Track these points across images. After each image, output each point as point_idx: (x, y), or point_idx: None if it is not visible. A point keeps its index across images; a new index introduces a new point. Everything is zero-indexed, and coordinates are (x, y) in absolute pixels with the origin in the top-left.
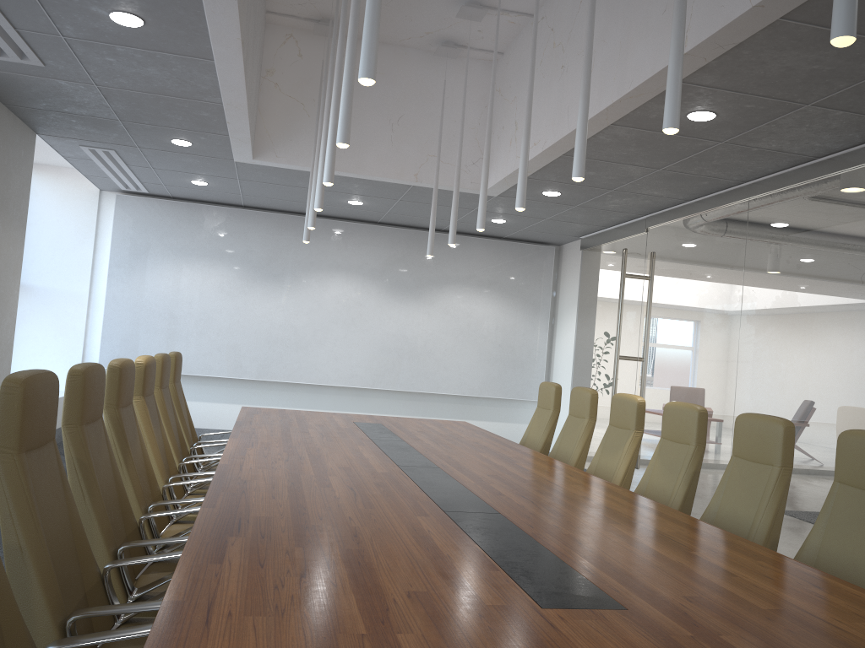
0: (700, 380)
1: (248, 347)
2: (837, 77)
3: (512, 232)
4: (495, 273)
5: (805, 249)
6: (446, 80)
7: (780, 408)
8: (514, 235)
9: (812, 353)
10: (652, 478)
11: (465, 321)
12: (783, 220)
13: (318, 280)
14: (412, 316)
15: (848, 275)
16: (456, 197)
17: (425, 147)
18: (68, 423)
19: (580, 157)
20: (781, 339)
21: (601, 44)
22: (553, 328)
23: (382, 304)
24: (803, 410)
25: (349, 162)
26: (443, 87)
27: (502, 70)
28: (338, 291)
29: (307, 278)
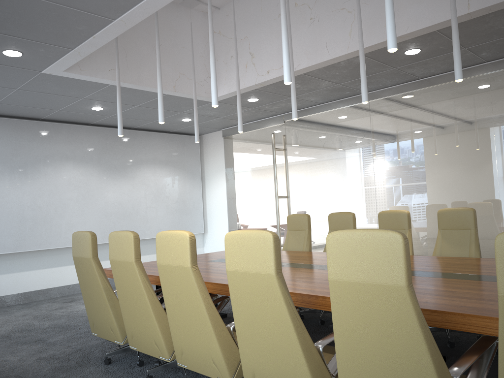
0: (346, 202)
1: (4, 227)
2: (500, 34)
3: (182, 127)
4: (169, 155)
5: (416, 125)
6: (183, 23)
7: (411, 209)
8: (179, 130)
9: (430, 178)
10: (444, 252)
11: (155, 188)
12: (397, 111)
13: (54, 169)
14: (123, 189)
15: (449, 137)
16: (240, 100)
17: (177, 67)
18: (410, 282)
19: (461, 67)
20: (407, 173)
21: (361, 5)
22: (202, 187)
23: (101, 182)
24: (429, 207)
25: (132, 76)
26: (182, 27)
27: (220, 19)
28: (69, 176)
29: (45, 168)
